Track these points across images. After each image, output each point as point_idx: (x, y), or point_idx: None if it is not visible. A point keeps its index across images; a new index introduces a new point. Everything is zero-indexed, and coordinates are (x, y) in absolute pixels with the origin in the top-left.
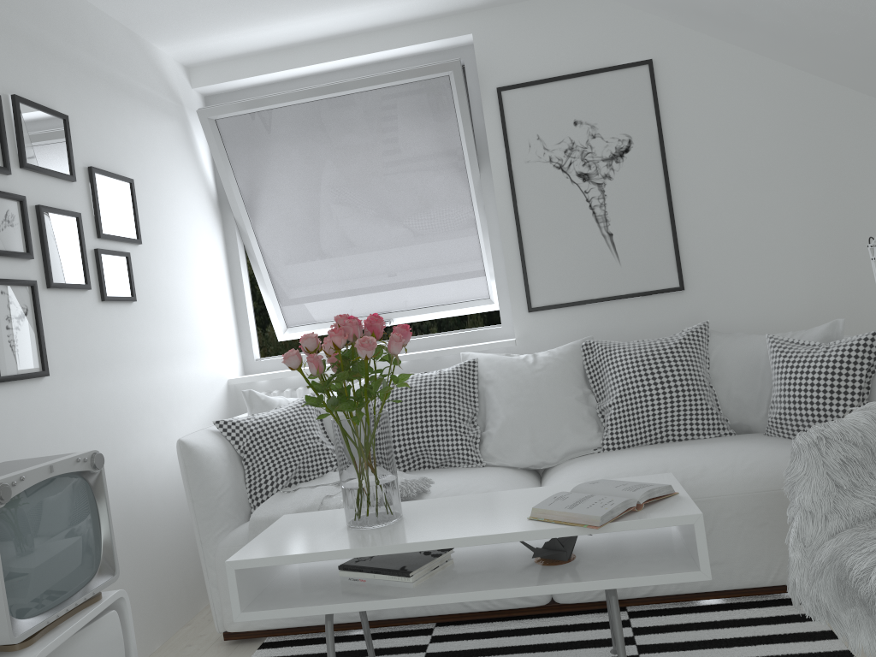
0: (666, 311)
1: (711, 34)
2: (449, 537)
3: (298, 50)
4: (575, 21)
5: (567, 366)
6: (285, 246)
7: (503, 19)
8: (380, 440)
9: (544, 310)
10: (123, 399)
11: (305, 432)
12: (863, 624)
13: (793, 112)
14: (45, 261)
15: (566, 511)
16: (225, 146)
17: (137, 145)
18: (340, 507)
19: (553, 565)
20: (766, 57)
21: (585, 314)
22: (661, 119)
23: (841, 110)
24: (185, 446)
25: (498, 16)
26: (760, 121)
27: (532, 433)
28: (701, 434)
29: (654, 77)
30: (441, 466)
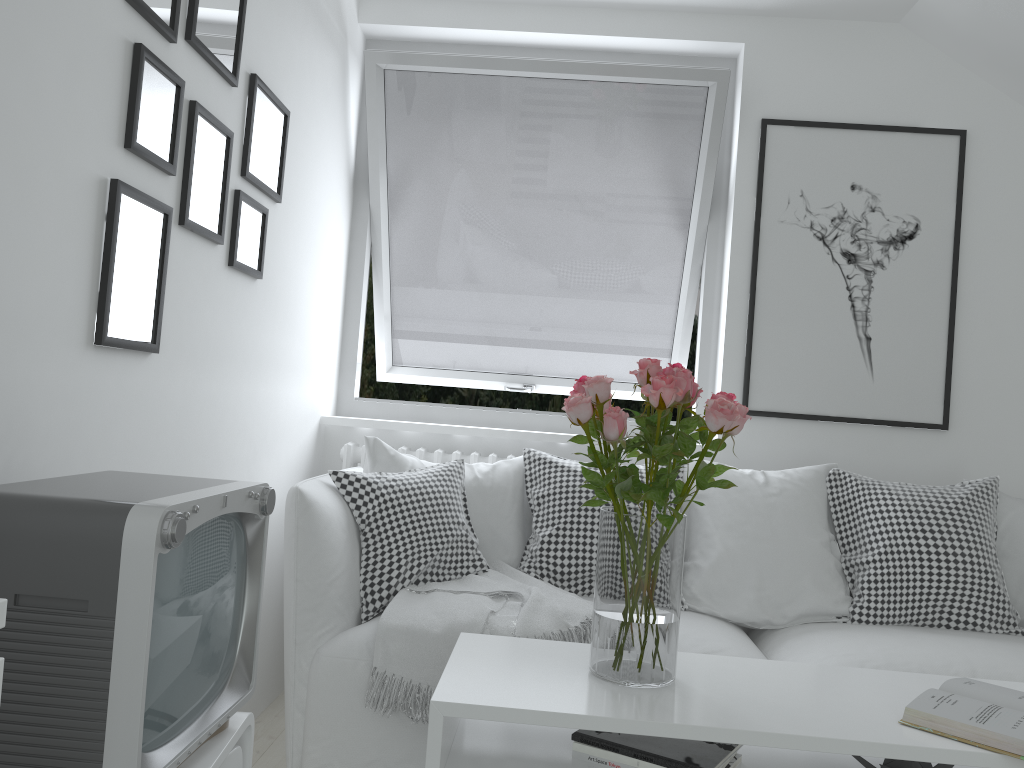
0: (919, 452)
1: None
2: (797, 732)
3: (513, 9)
4: (878, 60)
5: (810, 497)
6: (423, 259)
7: (788, 34)
8: (676, 556)
9: (762, 417)
10: (222, 413)
11: (449, 512)
12: None
13: None
14: (186, 184)
15: (978, 727)
16: (386, 108)
17: (299, 69)
18: (515, 633)
19: None
20: None
21: (814, 433)
22: (962, 208)
23: None
24: (302, 499)
25: (782, 30)
26: None
27: (760, 578)
28: (985, 625)
29: (964, 153)
30: None
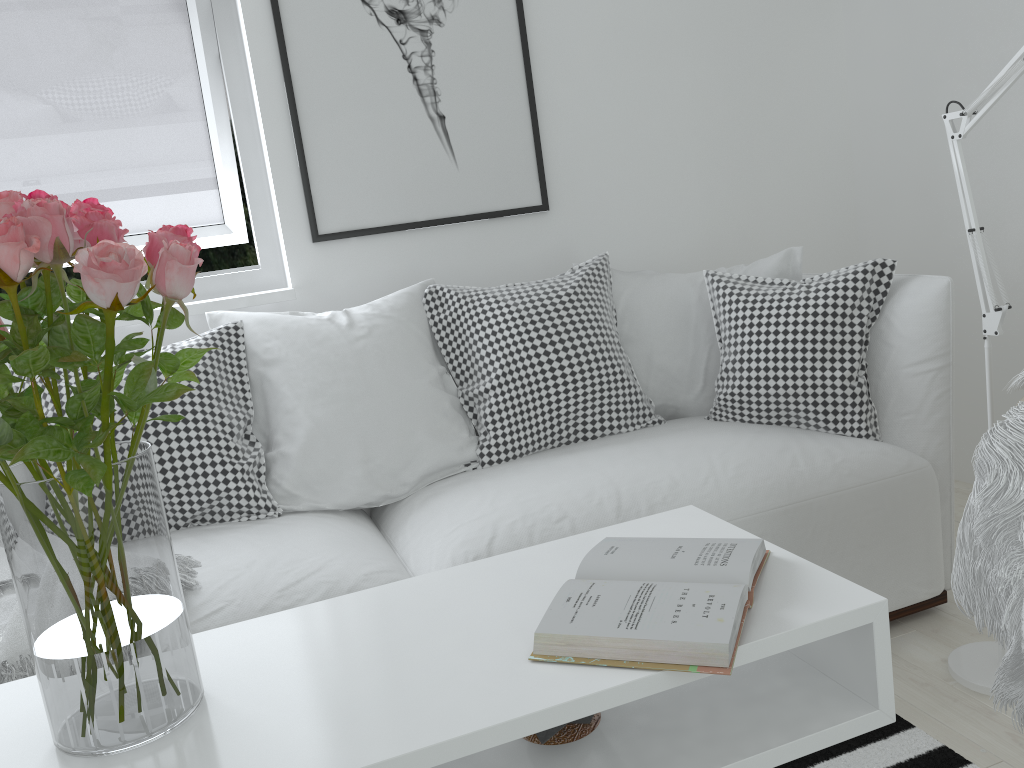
0: (524, 243)
1: None
2: (380, 755)
3: None
4: None
5: (408, 329)
6: None
7: None
8: (143, 522)
9: (339, 240)
10: None
11: None
12: None
13: None
14: None
15: (631, 638)
16: None
17: None
18: None
19: (572, 742)
20: None
21: (405, 246)
22: None
23: None
24: None
25: None
26: None
27: (365, 447)
28: (623, 425)
29: None
30: (195, 523)
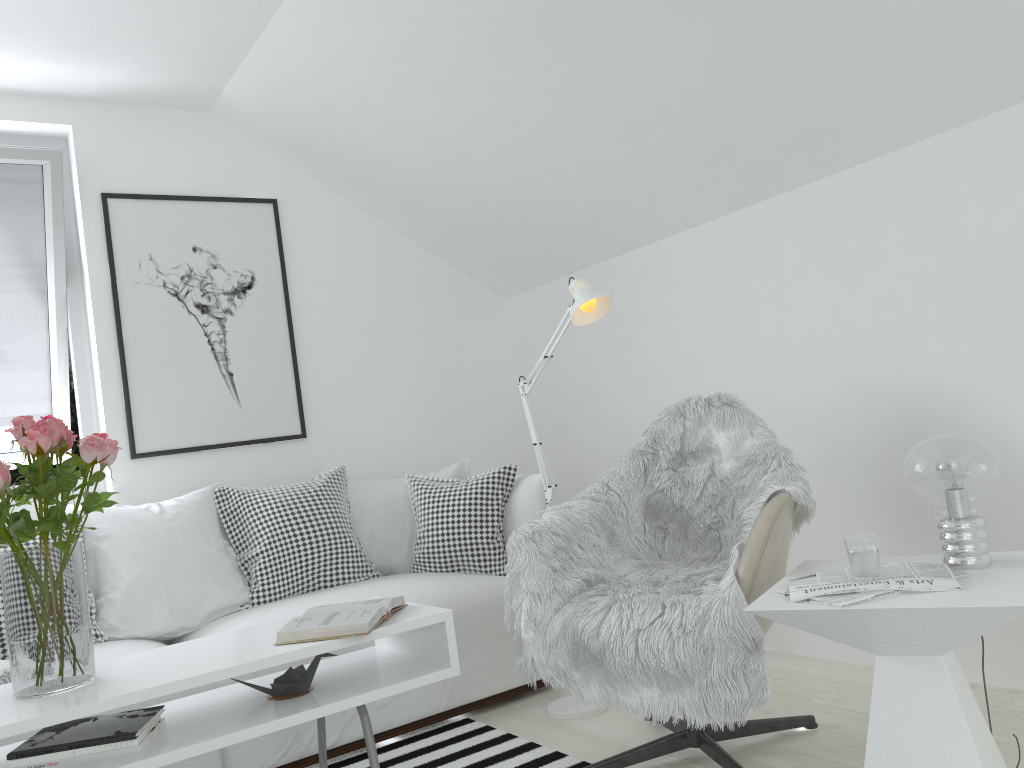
0: (288, 460)
1: (333, 188)
2: (199, 673)
3: None
4: (197, 142)
5: (203, 514)
6: None
7: (113, 118)
8: (78, 574)
9: (151, 457)
10: None
11: None
12: (593, 677)
13: (402, 274)
14: None
15: (324, 627)
16: None
17: None
18: None
19: (297, 697)
20: (380, 220)
21: (200, 462)
22: (285, 260)
23: (439, 279)
24: None
25: (106, 114)
26: (375, 278)
27: (170, 592)
28: (352, 577)
29: (278, 217)
30: None
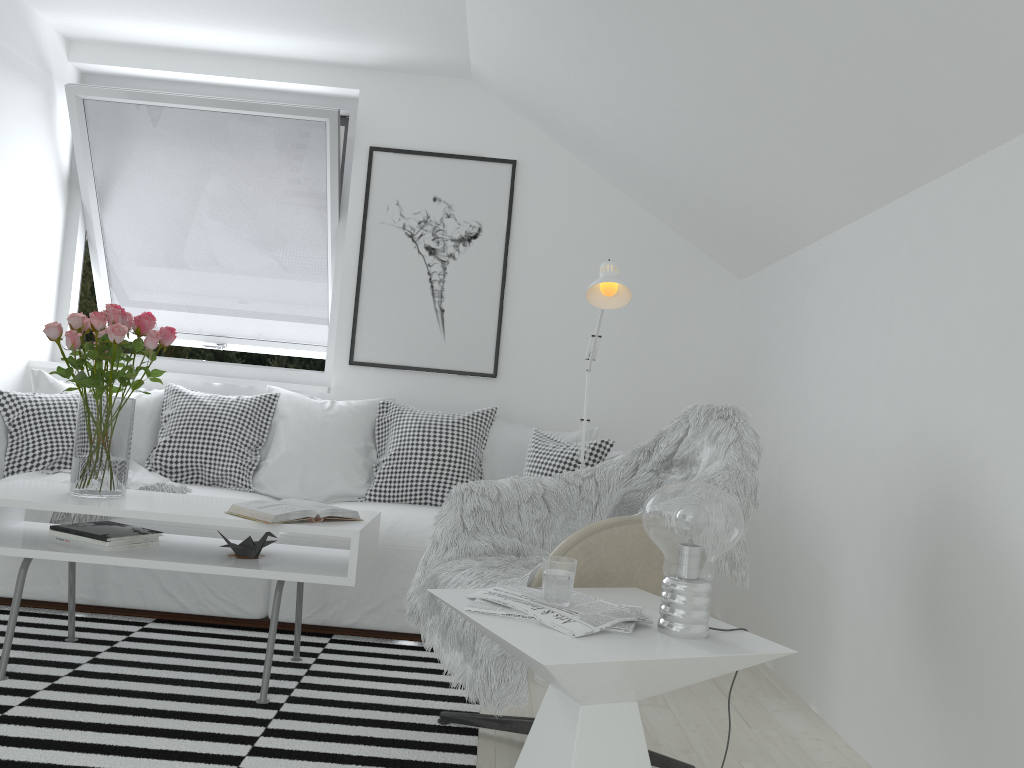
0: (476, 394)
1: (572, 153)
2: (147, 510)
3: (188, 56)
4: (457, 106)
5: (358, 418)
6: (130, 243)
7: (392, 84)
8: (118, 421)
9: (364, 367)
10: None
11: None
12: (438, 628)
13: (627, 242)
14: None
15: (254, 509)
16: (88, 128)
17: None
18: None
19: (239, 558)
20: (616, 187)
21: (402, 379)
22: (513, 217)
23: (667, 251)
24: None
25: (388, 81)
26: (598, 243)
27: (304, 470)
28: None
29: (514, 177)
30: (213, 485)
